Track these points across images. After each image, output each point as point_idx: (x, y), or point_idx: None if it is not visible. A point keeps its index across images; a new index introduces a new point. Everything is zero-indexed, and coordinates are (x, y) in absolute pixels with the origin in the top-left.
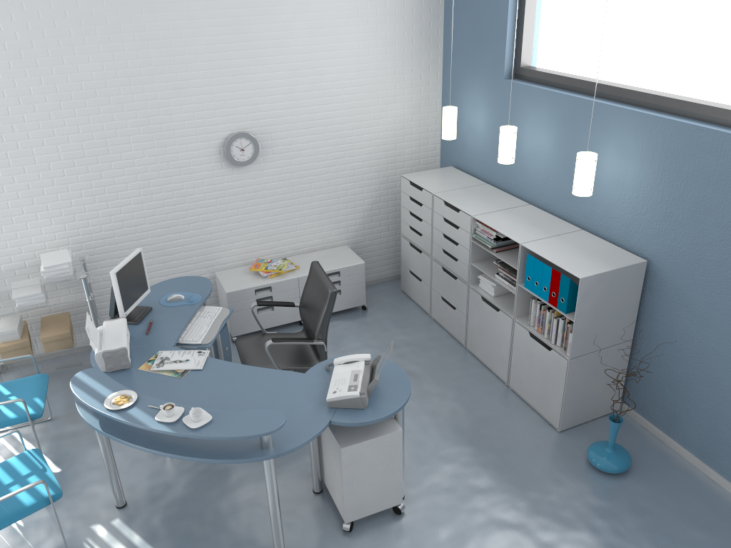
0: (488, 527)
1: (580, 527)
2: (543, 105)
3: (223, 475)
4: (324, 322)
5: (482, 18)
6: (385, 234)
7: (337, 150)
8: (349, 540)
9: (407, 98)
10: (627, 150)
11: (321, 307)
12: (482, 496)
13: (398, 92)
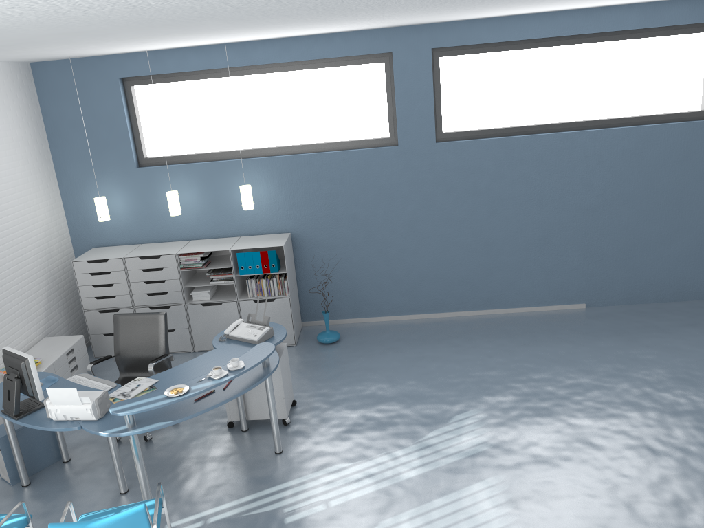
0: (331, 381)
1: (356, 359)
2: (181, 175)
3: (184, 467)
4: (166, 339)
5: (99, 133)
6: (61, 320)
7: (17, 255)
8: (294, 425)
9: (45, 204)
10: (255, 180)
11: (157, 331)
12: (311, 378)
13: (39, 200)
